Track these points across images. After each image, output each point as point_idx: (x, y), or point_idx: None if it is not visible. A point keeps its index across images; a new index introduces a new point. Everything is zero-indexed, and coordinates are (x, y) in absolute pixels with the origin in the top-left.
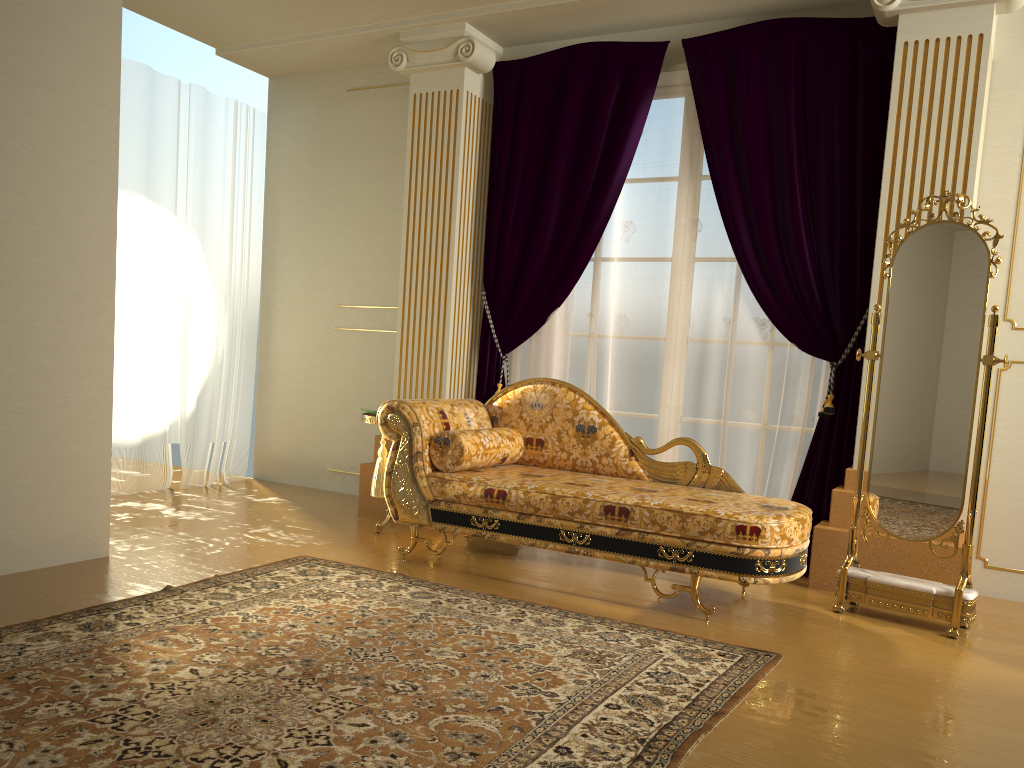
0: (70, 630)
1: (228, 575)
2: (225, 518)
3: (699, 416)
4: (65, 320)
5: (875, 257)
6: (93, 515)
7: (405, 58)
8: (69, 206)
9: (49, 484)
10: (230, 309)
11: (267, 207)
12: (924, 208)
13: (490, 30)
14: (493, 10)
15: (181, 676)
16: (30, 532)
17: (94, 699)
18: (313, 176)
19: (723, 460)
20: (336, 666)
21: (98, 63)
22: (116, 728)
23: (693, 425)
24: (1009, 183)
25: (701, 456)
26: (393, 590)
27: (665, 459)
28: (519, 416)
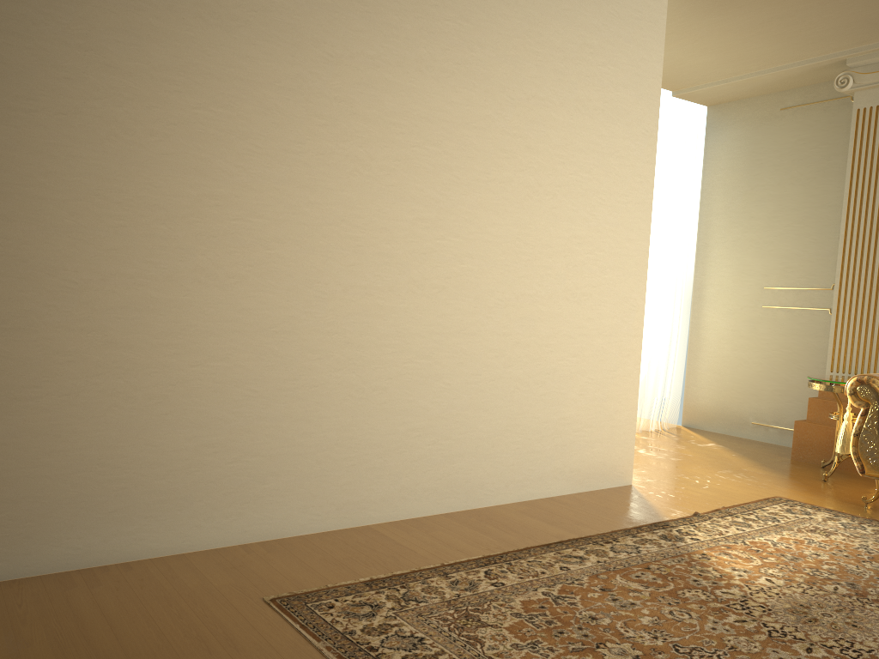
0: (655, 539)
1: (731, 507)
2: (688, 459)
3: None
4: (617, 316)
5: None
6: (624, 454)
7: (851, 80)
8: (623, 236)
9: (602, 431)
10: (672, 293)
11: (702, 210)
12: None
13: None
14: None
15: (762, 583)
16: (590, 464)
17: (715, 591)
18: (745, 182)
19: None
20: (878, 591)
21: (645, 132)
22: (748, 614)
23: None
24: None
25: None
26: (878, 533)
27: None
28: None
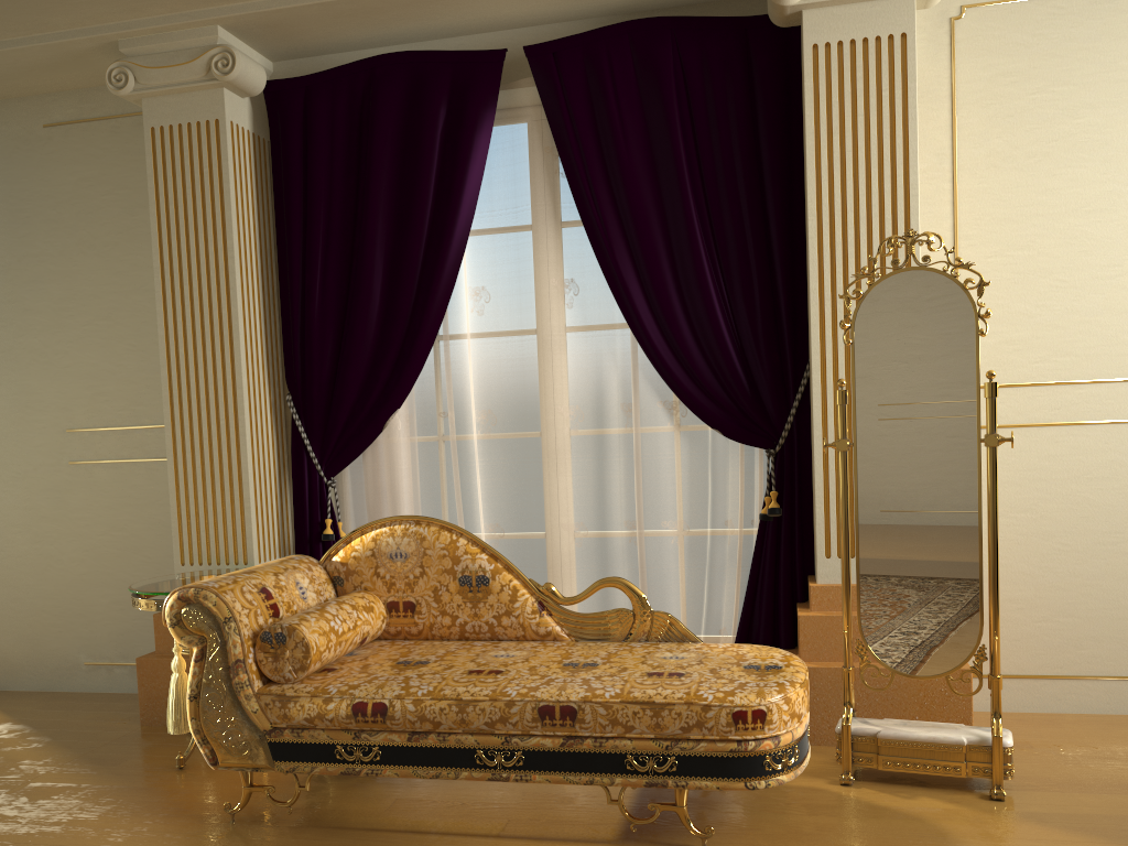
0: None
1: None
2: None
3: (606, 533)
4: None
5: (811, 315)
6: None
7: (132, 77)
8: None
9: None
10: None
11: None
12: (887, 253)
13: (254, 37)
14: (258, 7)
15: None
16: None
17: None
18: (7, 249)
19: (646, 587)
20: None
21: None
22: None
23: (600, 546)
24: (942, 214)
25: (638, 600)
26: None
27: (569, 594)
28: (374, 573)
